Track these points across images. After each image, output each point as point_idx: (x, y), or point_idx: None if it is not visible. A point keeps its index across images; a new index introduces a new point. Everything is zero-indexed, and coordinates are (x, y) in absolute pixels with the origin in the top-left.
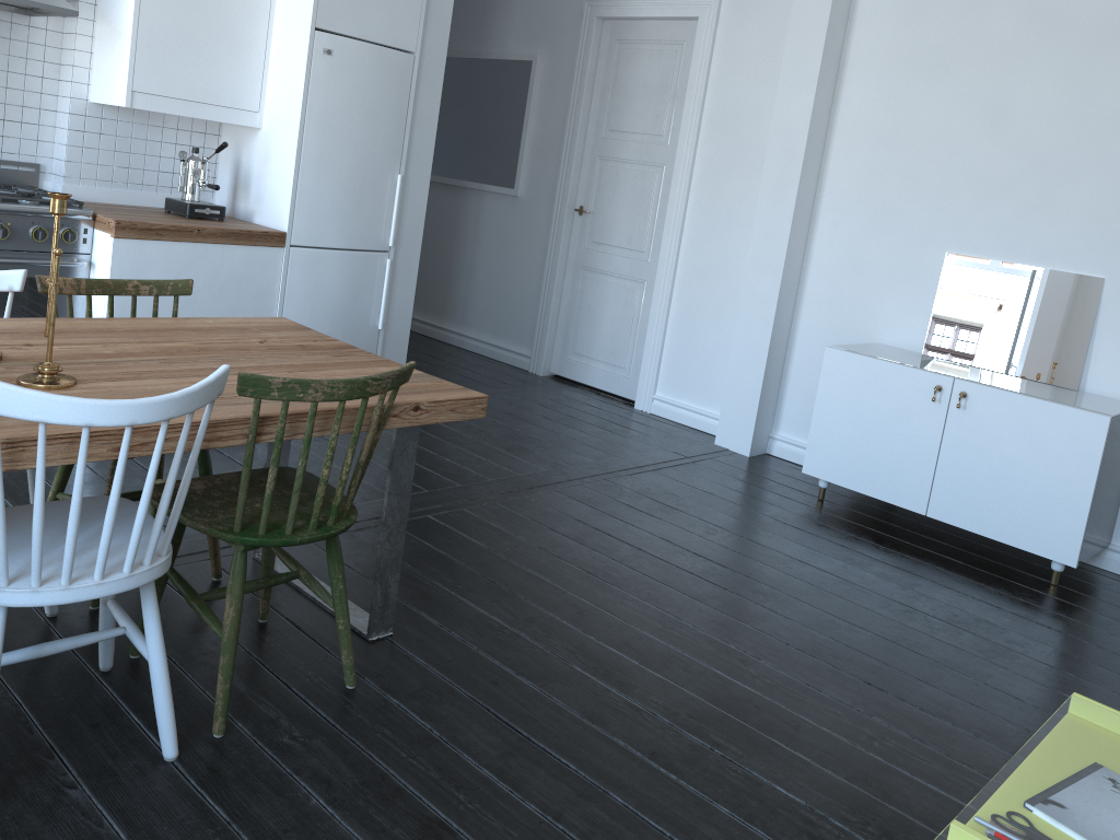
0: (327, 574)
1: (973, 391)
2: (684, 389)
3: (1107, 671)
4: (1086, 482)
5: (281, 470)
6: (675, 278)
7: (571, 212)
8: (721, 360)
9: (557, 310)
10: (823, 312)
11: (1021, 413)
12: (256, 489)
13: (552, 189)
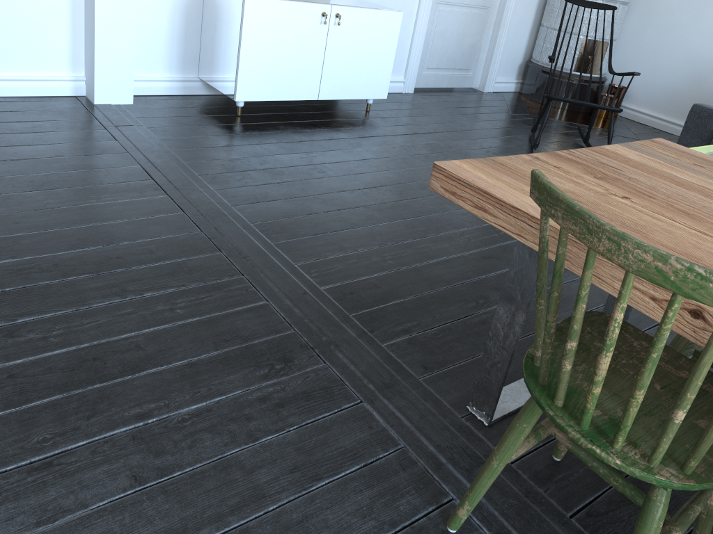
0: None
1: (342, 11)
2: (10, 61)
3: (468, 140)
4: (392, 52)
5: None
6: None
7: None
8: (52, 21)
9: None
10: None
11: (365, 20)
12: None
13: None
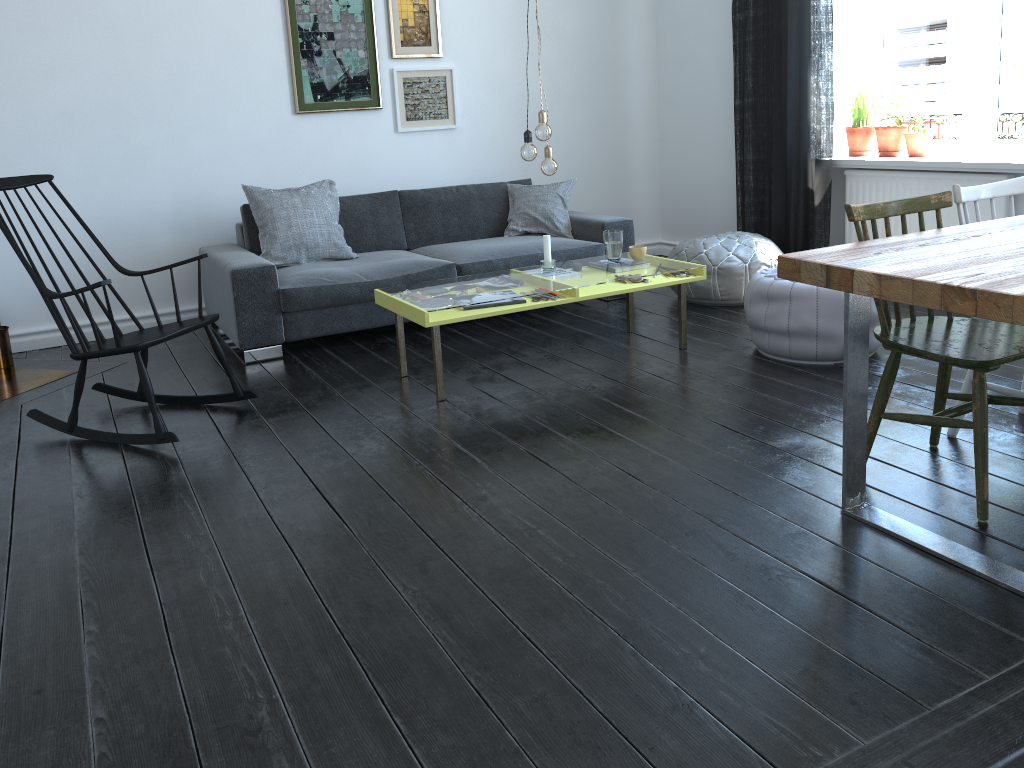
0: (960, 582)
1: None
2: None
3: (79, 502)
4: None
5: (981, 356)
6: None
7: None
8: None
9: None
10: None
11: None
12: (978, 340)
13: None
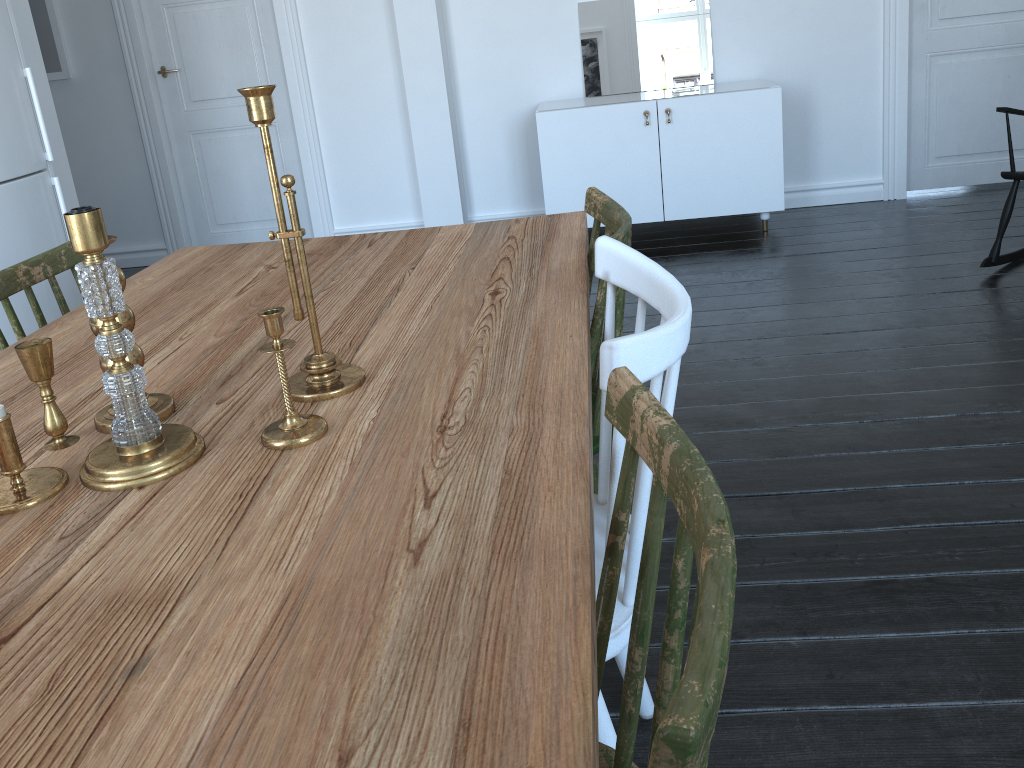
0: None
1: (675, 105)
2: (364, 213)
3: (878, 260)
4: (776, 144)
5: None
6: (314, 108)
7: (153, 77)
8: (394, 171)
9: (178, 188)
10: (482, 91)
11: (716, 109)
12: None
13: (118, 58)
